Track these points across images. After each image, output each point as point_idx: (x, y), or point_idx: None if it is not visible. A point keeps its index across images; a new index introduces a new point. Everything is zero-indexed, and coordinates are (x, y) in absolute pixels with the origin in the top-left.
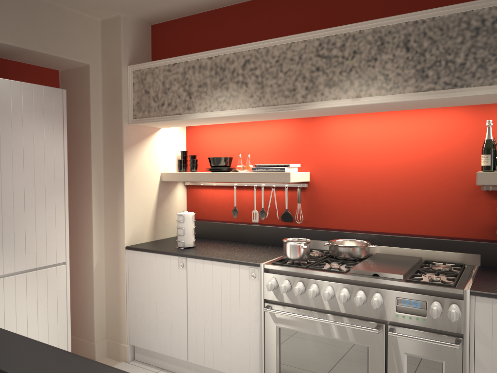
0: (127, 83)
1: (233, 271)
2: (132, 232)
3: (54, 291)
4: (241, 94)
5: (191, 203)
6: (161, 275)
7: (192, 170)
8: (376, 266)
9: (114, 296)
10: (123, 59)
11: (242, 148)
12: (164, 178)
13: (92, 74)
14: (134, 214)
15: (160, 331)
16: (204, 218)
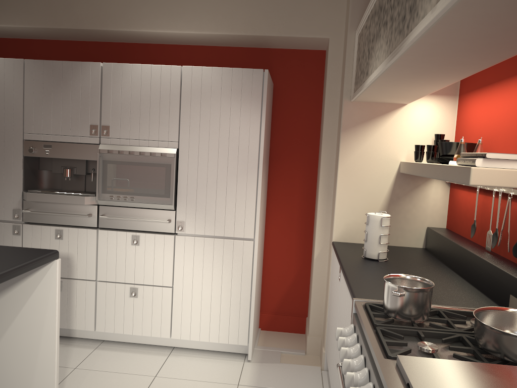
0: (354, 52)
1: (349, 299)
2: (345, 228)
3: (239, 263)
4: (383, 42)
5: (450, 208)
6: (335, 283)
7: (426, 160)
8: (456, 379)
9: (326, 293)
10: (350, 24)
11: (495, 129)
12: (401, 169)
13: (332, 48)
14: (350, 207)
15: (330, 348)
16: (456, 231)
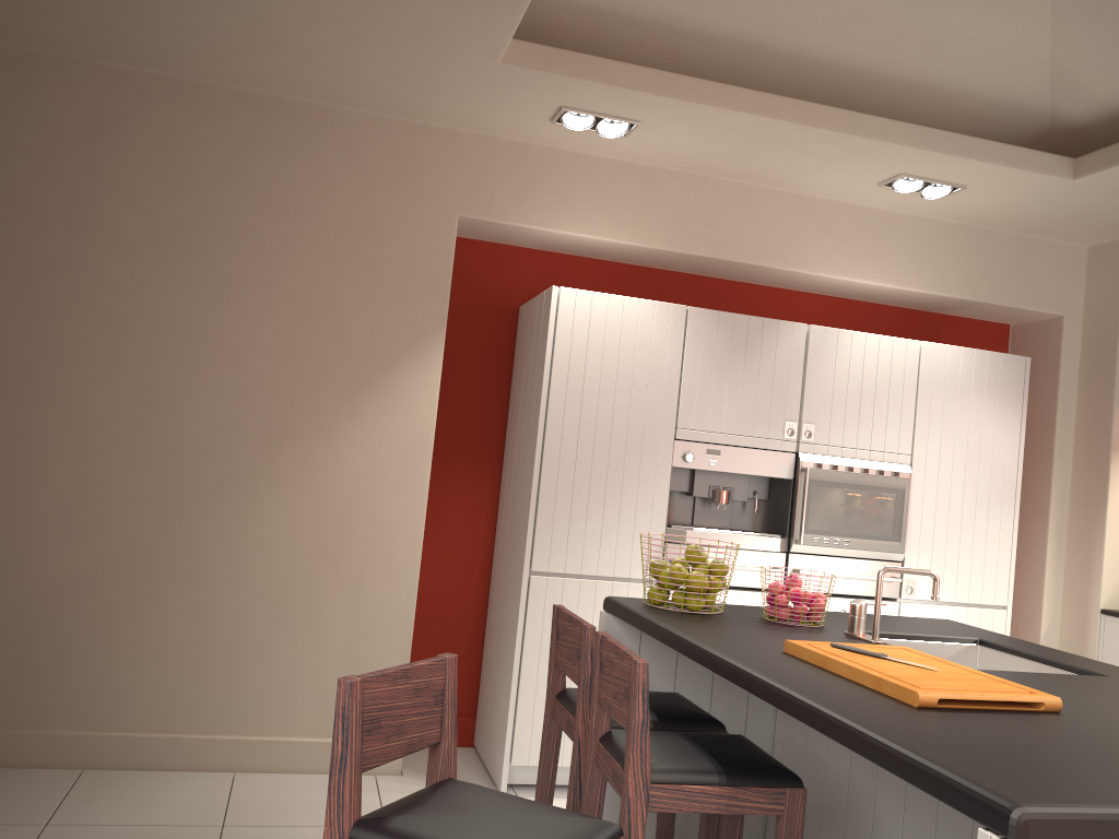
0: None
1: None
2: (1114, 589)
3: None
4: None
5: None
6: None
7: None
8: None
9: None
10: None
11: None
12: None
13: (1067, 330)
14: None
15: None
16: None
